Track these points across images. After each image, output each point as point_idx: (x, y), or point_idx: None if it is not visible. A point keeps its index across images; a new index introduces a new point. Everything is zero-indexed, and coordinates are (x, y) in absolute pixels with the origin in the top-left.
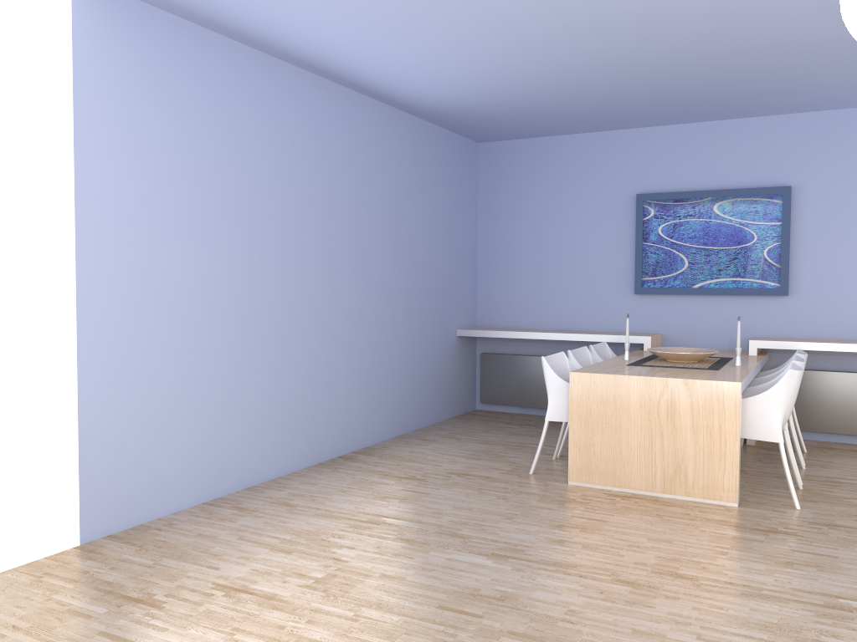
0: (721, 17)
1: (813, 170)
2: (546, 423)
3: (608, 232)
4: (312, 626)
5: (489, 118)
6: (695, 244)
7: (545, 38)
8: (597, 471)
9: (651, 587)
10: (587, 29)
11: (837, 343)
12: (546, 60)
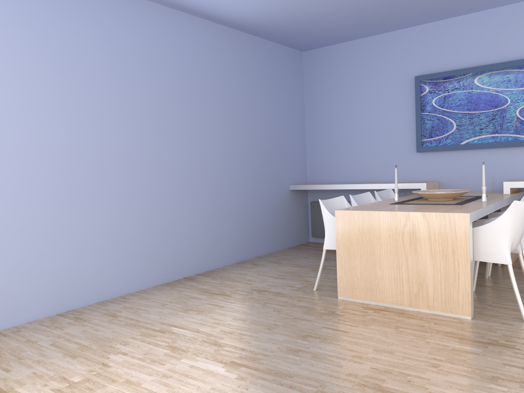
0: None
1: None
2: (324, 251)
3: (396, 107)
4: None
5: (297, 28)
6: (461, 110)
7: None
8: (358, 288)
9: None
10: None
11: None
12: None
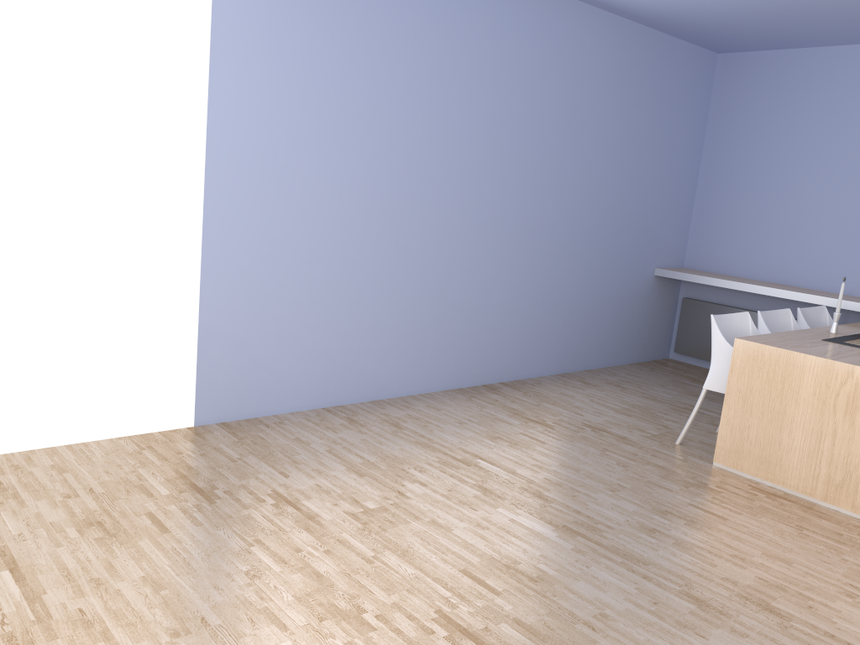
0: None
1: None
2: (704, 391)
3: None
4: (326, 557)
5: (720, 23)
6: None
7: None
8: (748, 457)
9: (722, 613)
10: None
11: None
12: None
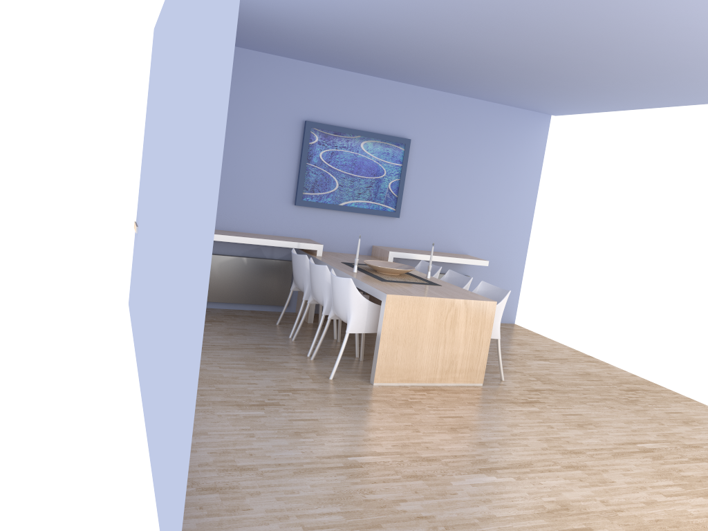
0: (548, 44)
1: (422, 130)
2: (348, 335)
3: (277, 148)
4: None
5: None
6: (345, 171)
7: (442, 10)
8: (397, 372)
9: (584, 466)
10: (479, 18)
11: (437, 255)
12: (398, 18)
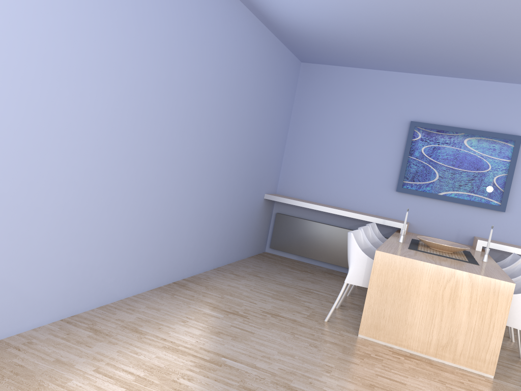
0: None
1: None
2: (345, 284)
3: (385, 144)
4: None
5: (322, 43)
6: (446, 164)
7: None
8: (383, 330)
9: None
10: None
11: None
12: (402, 1)
